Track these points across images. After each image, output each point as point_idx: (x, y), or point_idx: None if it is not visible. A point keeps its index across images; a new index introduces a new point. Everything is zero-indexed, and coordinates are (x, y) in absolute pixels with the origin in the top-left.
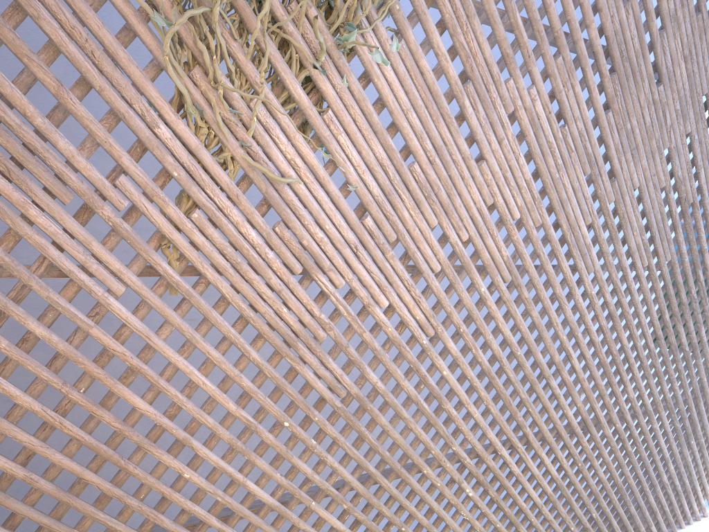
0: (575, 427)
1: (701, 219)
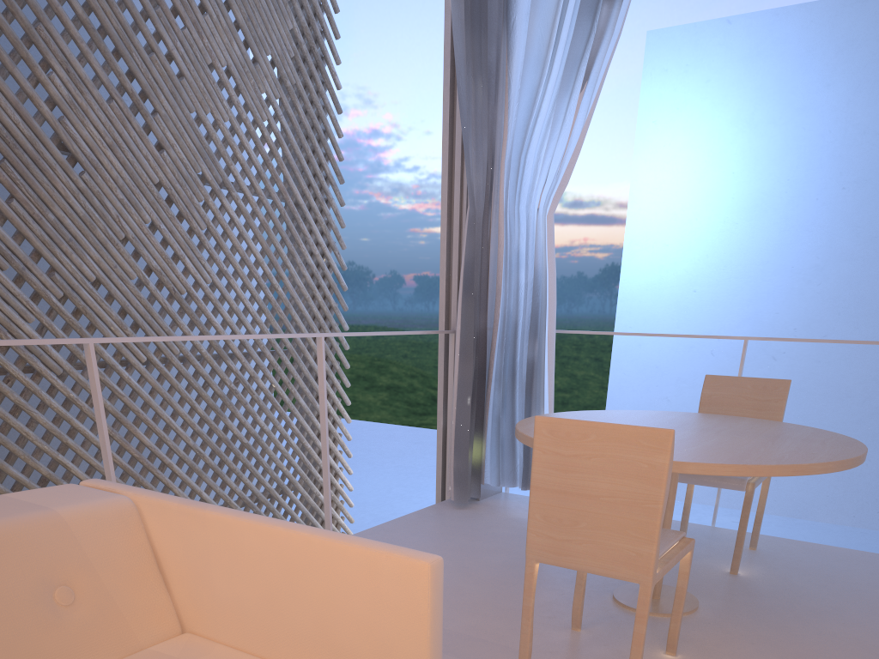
0: None
1: (206, 309)
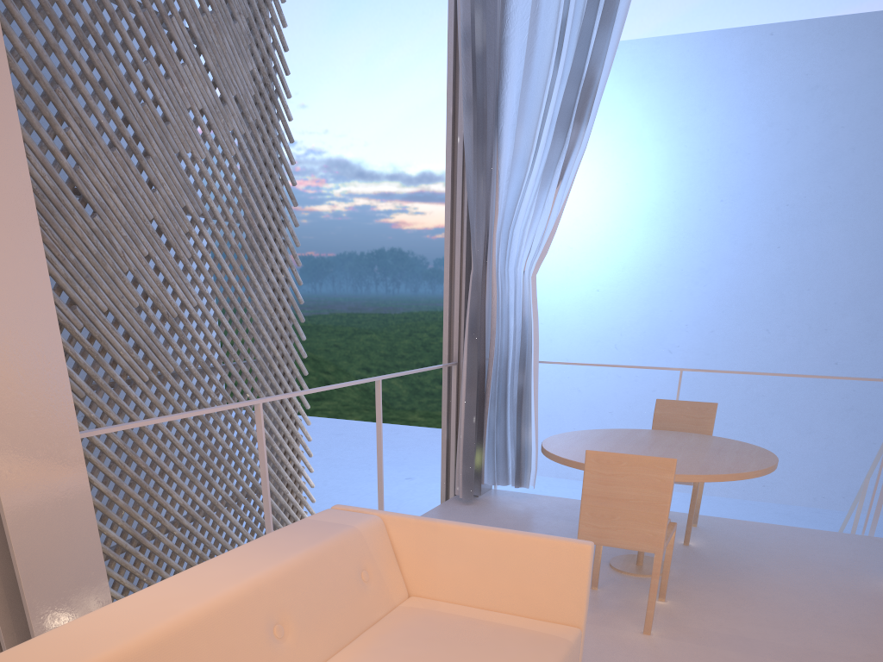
0: (124, 545)
1: (194, 329)
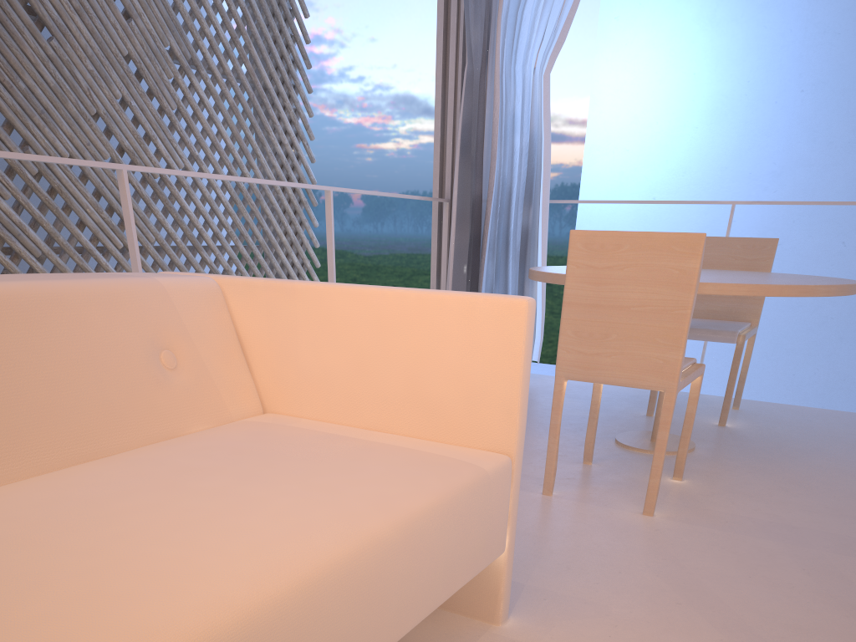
0: None
1: (180, 196)
